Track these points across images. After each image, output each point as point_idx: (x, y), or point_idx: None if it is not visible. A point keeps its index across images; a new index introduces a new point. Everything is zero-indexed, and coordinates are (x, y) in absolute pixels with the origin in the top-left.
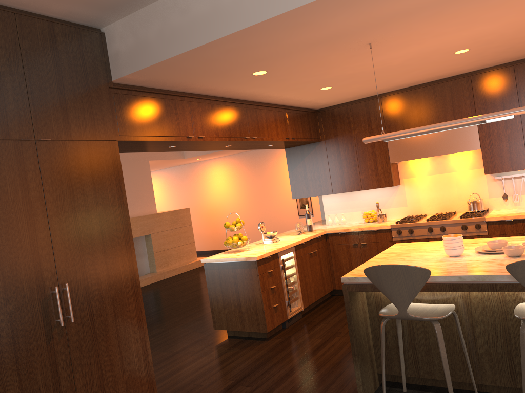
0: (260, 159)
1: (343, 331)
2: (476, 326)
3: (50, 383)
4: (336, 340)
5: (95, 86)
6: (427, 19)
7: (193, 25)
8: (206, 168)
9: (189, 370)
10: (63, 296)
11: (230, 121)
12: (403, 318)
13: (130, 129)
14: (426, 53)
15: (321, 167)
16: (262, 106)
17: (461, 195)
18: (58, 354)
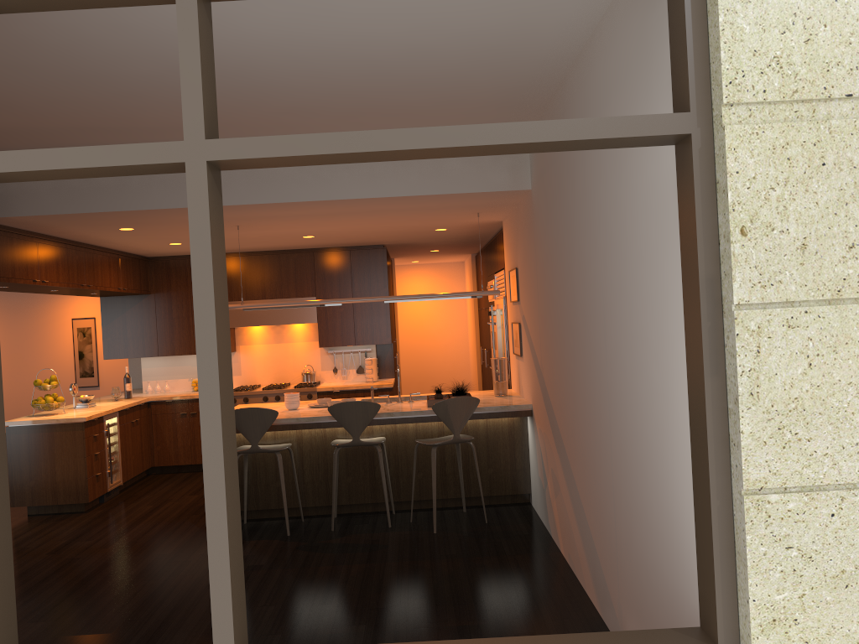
0: (19, 301)
1: (174, 498)
2: (305, 461)
3: None
4: (169, 504)
5: None
6: (287, 220)
7: (96, 193)
8: None
9: None
10: None
11: (70, 266)
12: (254, 451)
13: None
14: (280, 234)
15: (147, 324)
16: (98, 250)
17: (296, 366)
18: None
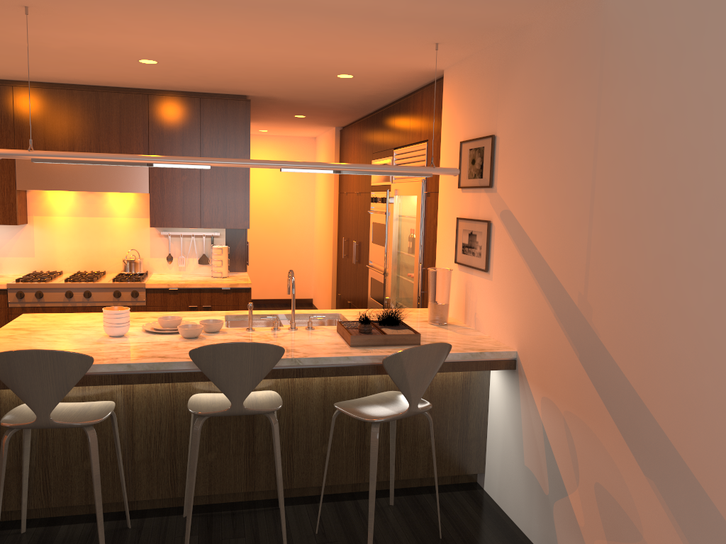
0: None
1: None
2: (136, 427)
3: None
4: None
5: None
6: (122, 7)
7: None
8: None
9: None
10: None
11: None
12: (42, 427)
13: None
14: (102, 48)
15: None
16: None
17: (115, 249)
18: None
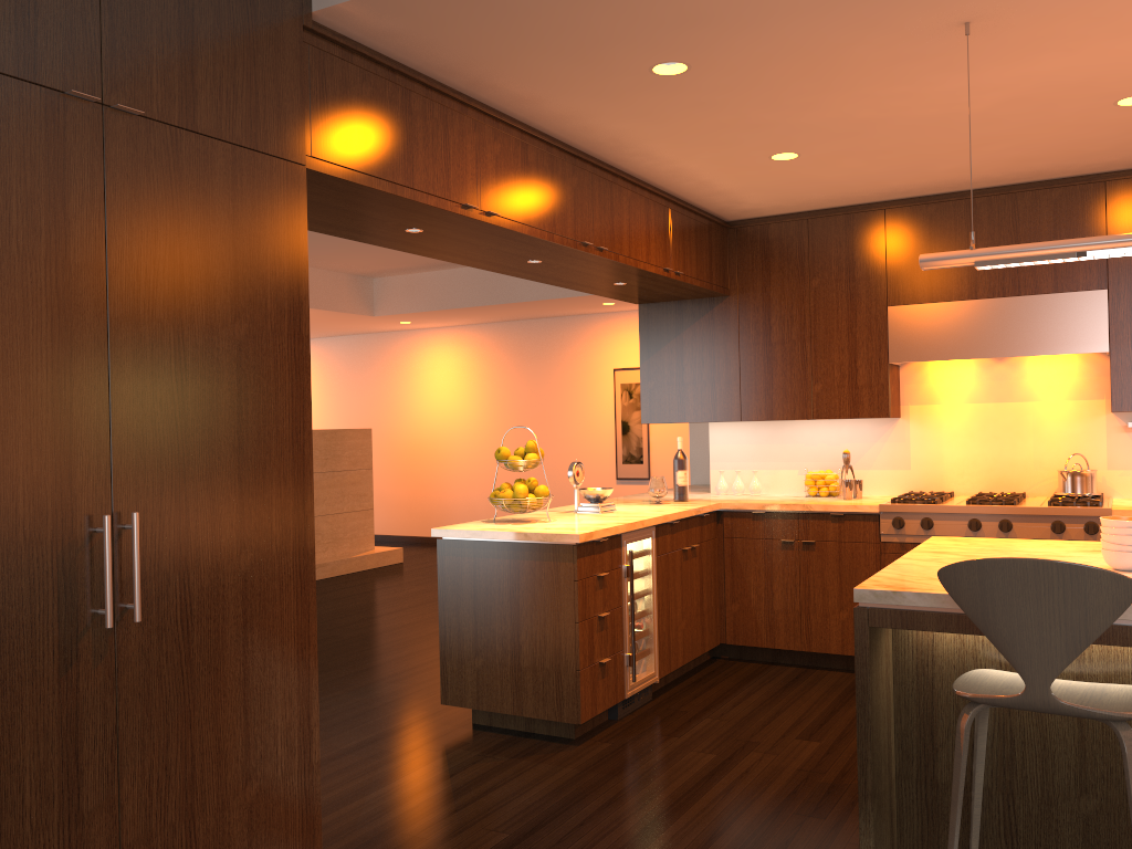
0: (543, 342)
1: (764, 741)
2: None
3: (54, 786)
4: (752, 760)
5: (269, 11)
6: None
7: None
8: (416, 347)
9: (385, 798)
10: (120, 547)
11: (557, 195)
12: (1033, 707)
13: (339, 149)
14: (1060, 88)
15: (722, 355)
16: (624, 179)
17: (1041, 456)
18: (87, 708)
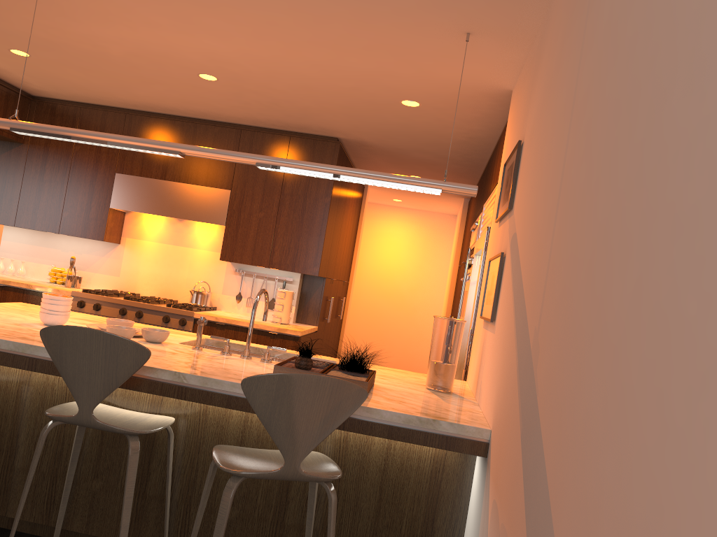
0: None
1: None
2: (24, 427)
3: None
4: None
5: None
6: None
7: None
8: None
9: None
10: None
11: None
12: None
13: None
14: (154, 54)
15: (11, 181)
16: None
17: (191, 280)
18: None
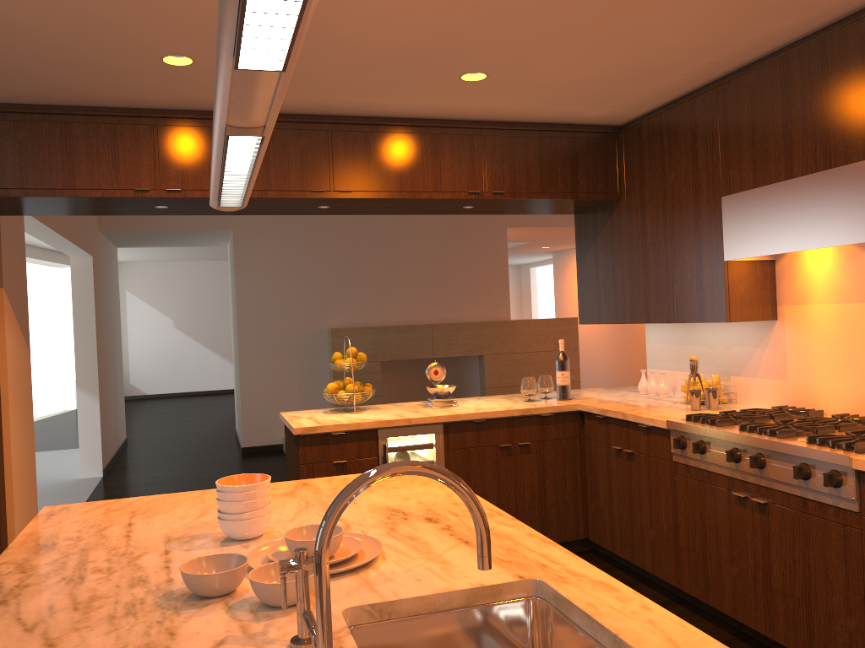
0: None
1: None
2: None
3: None
4: None
5: None
6: None
7: None
8: None
9: None
10: None
11: (273, 159)
12: None
13: None
14: None
15: (618, 258)
16: (391, 125)
17: None
18: None
